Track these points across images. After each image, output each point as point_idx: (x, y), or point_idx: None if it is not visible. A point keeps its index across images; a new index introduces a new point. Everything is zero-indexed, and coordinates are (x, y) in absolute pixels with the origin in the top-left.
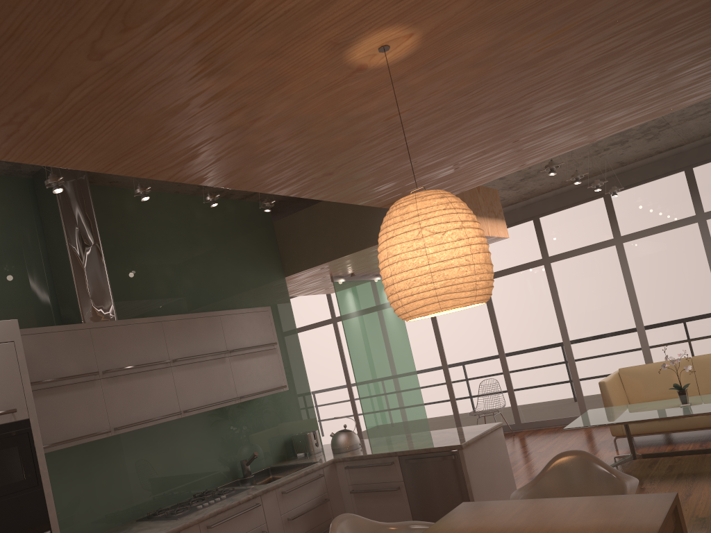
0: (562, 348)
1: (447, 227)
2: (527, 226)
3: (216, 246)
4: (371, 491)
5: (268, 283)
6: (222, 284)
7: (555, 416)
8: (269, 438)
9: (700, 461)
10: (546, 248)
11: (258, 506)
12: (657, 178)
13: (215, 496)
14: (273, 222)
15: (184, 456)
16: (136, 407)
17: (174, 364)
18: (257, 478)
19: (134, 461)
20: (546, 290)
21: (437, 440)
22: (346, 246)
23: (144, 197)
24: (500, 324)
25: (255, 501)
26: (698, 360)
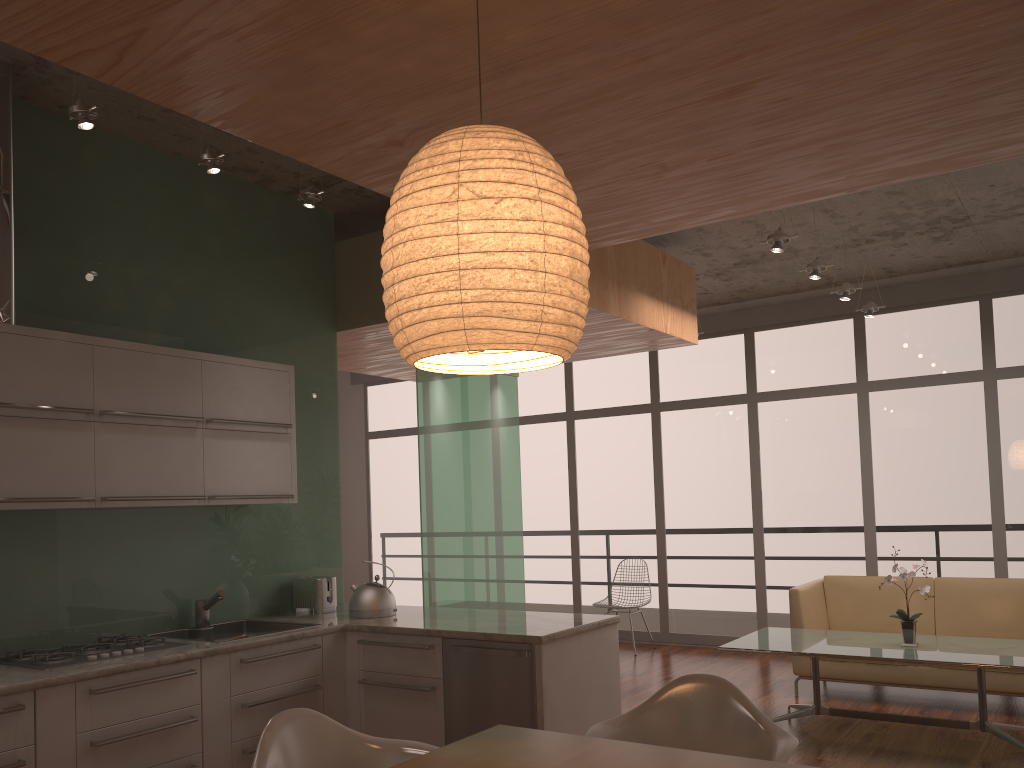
0: (749, 533)
1: (508, 193)
2: (734, 341)
3: (228, 256)
4: (390, 686)
5: (306, 334)
6: (226, 317)
7: (721, 631)
8: (255, 576)
9: (915, 736)
10: (755, 379)
11: (191, 674)
12: (937, 303)
13: (129, 646)
14: (335, 243)
15: (98, 574)
16: (14, 473)
17: (101, 418)
18: (219, 633)
19: (5, 565)
20: (744, 442)
21: (510, 624)
22: None
23: (82, 122)
24: (666, 480)
25: (188, 665)
26: (944, 584)
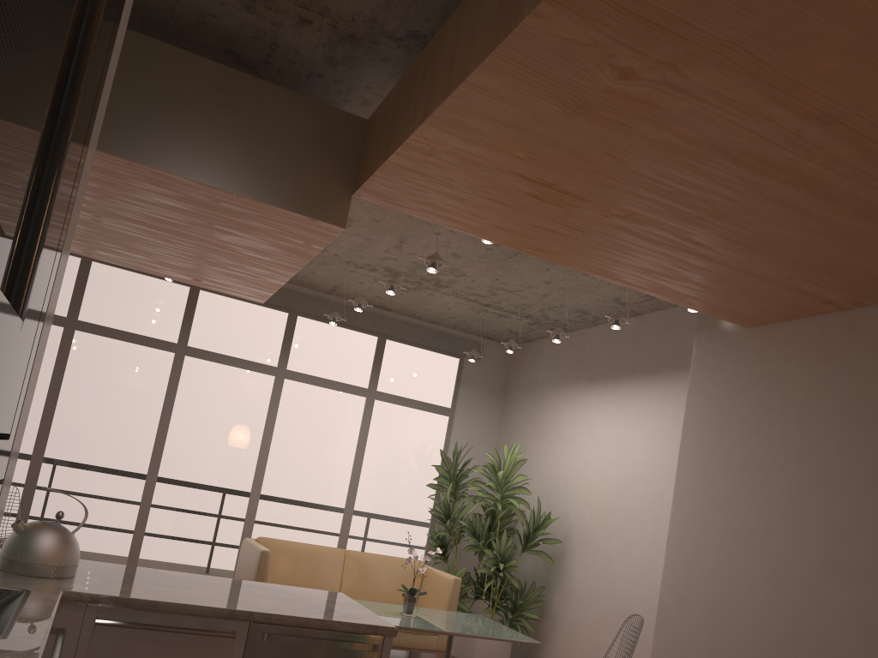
0: (142, 477)
1: None
2: (178, 290)
3: None
4: None
5: None
6: None
7: None
8: None
9: None
10: (189, 333)
11: None
12: (351, 328)
13: None
14: None
15: None
16: None
17: None
18: None
19: None
20: (161, 388)
21: (292, 603)
22: (192, 160)
23: None
24: (62, 403)
25: None
26: (352, 556)
